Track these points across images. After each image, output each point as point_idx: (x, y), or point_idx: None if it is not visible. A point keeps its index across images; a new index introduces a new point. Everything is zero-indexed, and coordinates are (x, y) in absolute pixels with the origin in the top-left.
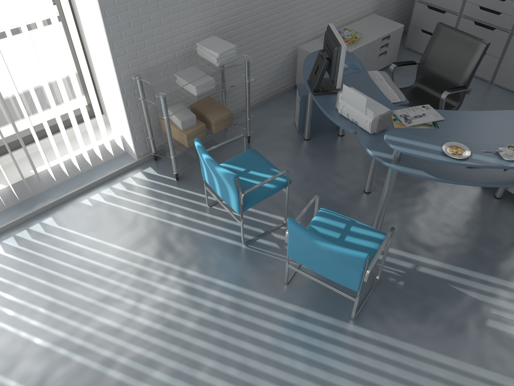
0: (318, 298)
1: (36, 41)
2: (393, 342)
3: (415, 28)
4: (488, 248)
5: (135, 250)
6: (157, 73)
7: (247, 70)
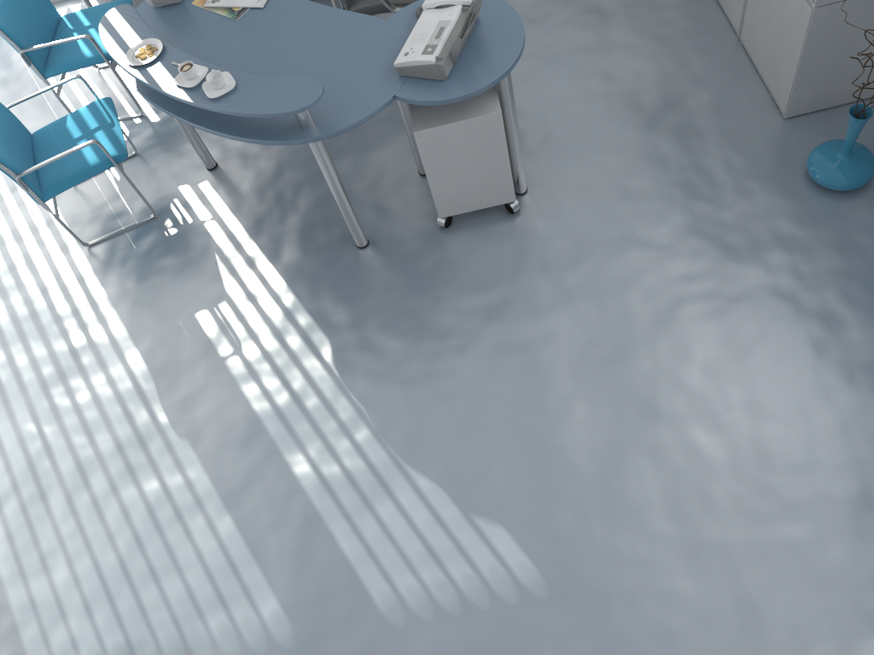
0: (83, 211)
1: None
2: (94, 286)
3: None
4: (315, 234)
5: None
6: None
7: None
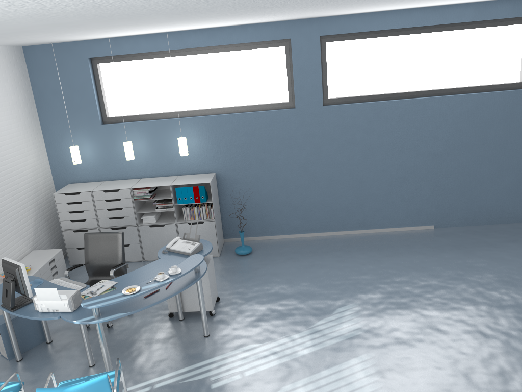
0: None
1: None
2: None
3: (72, 249)
4: (191, 348)
5: None
6: None
7: None
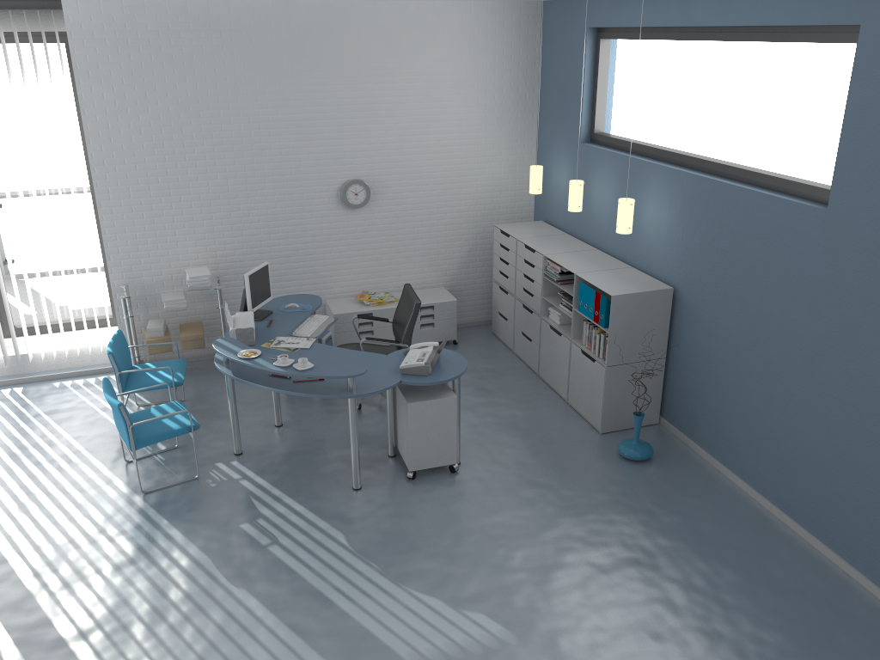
0: (137, 476)
1: (75, 251)
2: (152, 513)
3: (495, 310)
4: (322, 484)
5: (51, 418)
6: (140, 285)
7: (219, 297)
